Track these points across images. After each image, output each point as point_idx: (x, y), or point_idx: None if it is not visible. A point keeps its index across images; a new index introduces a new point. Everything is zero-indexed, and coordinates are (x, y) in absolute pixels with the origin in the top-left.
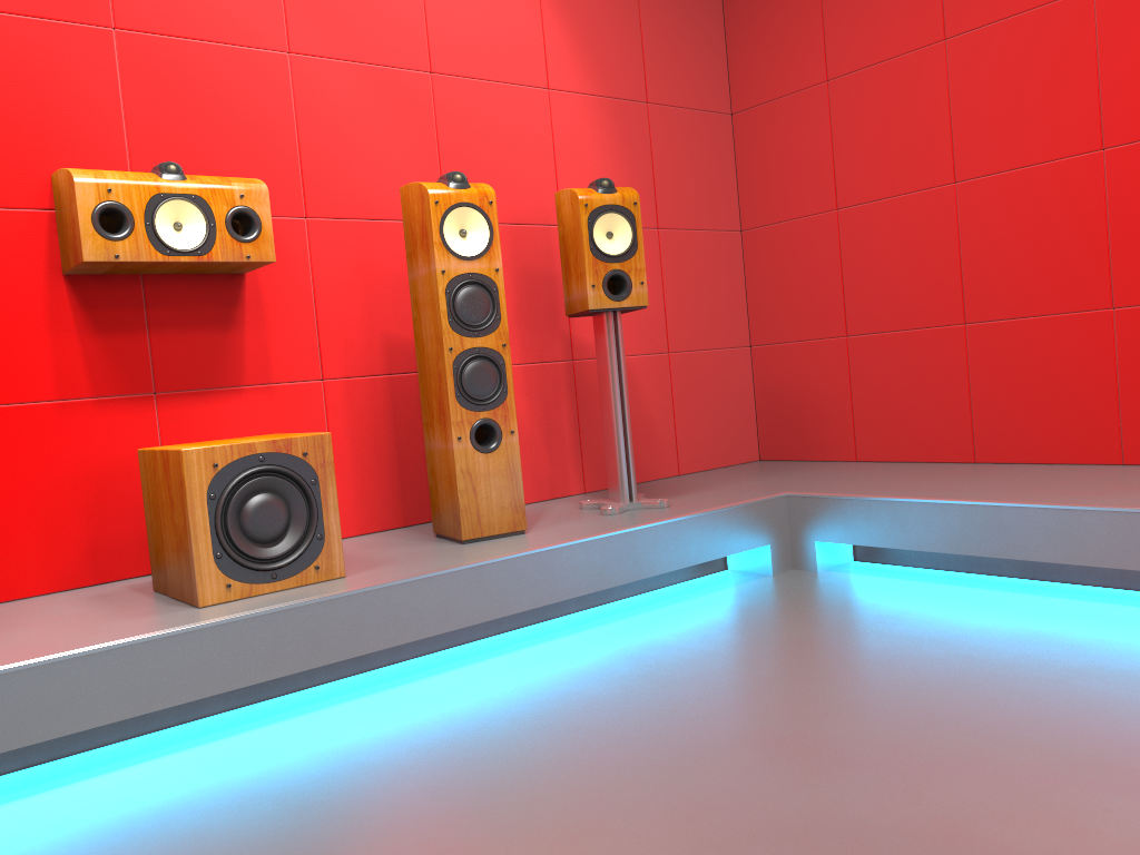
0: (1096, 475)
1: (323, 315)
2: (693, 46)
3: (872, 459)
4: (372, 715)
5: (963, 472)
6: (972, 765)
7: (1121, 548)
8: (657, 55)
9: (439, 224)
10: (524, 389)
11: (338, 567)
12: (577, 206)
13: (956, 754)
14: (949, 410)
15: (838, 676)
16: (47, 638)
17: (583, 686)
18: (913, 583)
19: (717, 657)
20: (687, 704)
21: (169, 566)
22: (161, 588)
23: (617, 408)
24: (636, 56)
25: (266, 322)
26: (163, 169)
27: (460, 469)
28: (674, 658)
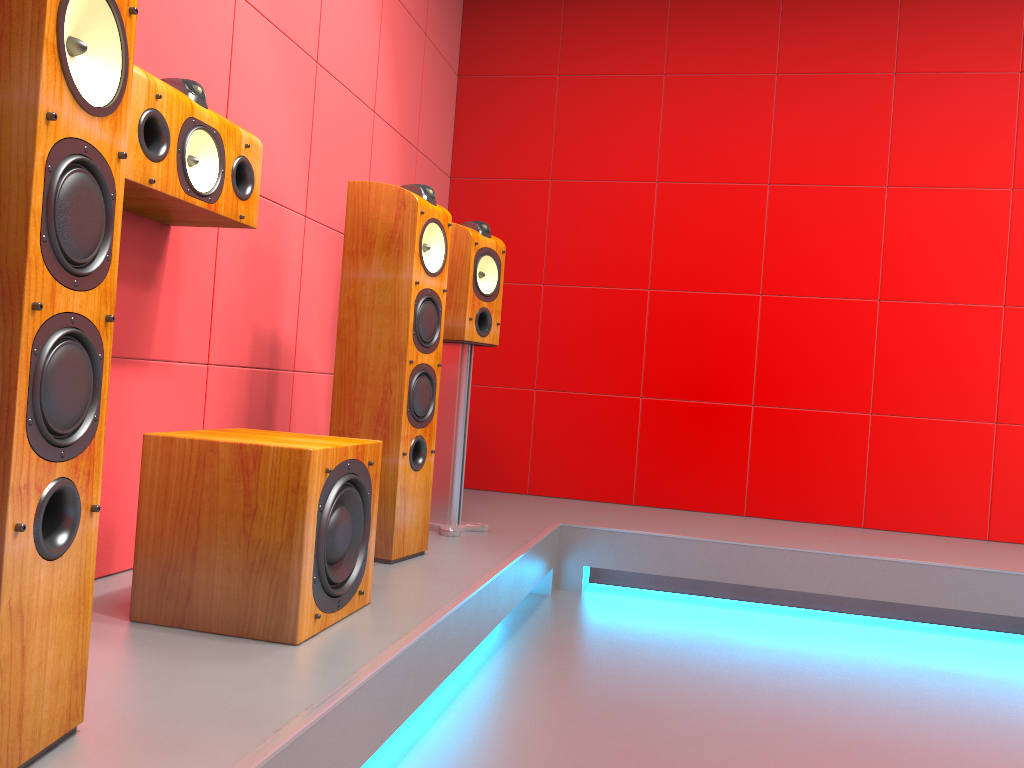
0: (753, 524)
1: (218, 291)
2: (441, 110)
3: (543, 493)
4: (480, 757)
5: (649, 513)
6: (992, 746)
7: (843, 581)
8: (426, 109)
9: (420, 234)
10: (327, 399)
11: (369, 591)
12: (466, 242)
13: (969, 739)
14: (618, 461)
15: (783, 684)
16: (184, 697)
17: (617, 708)
18: (673, 603)
19: (666, 673)
20: (733, 717)
21: (209, 590)
22: (166, 618)
23: (460, 434)
24: (417, 105)
25: (178, 287)
26: (193, 89)
27: (399, 485)
28: (635, 676)
